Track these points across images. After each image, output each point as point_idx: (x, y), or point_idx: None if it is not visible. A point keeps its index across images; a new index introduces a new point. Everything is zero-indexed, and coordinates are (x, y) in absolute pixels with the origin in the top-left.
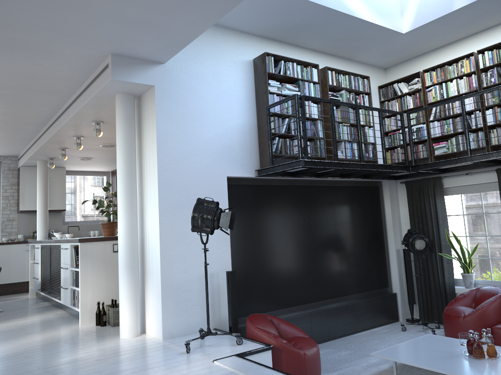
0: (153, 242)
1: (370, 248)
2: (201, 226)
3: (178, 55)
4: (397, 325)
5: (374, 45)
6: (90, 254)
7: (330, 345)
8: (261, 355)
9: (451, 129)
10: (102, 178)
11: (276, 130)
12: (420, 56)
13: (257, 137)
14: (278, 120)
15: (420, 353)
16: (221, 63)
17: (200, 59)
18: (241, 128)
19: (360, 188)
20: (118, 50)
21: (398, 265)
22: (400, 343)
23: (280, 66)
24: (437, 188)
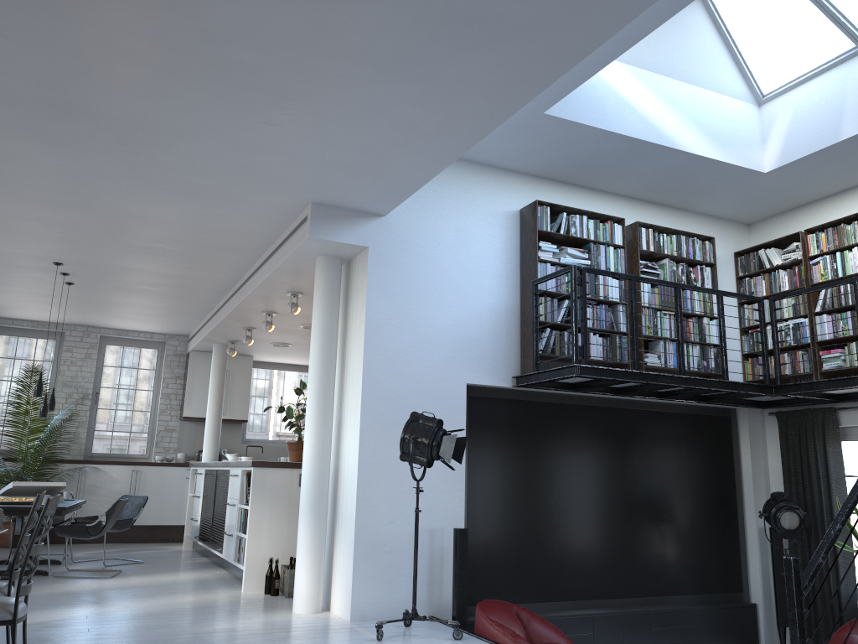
0: (349, 474)
1: (709, 520)
2: (414, 453)
3: (406, 204)
4: None
5: (719, 189)
6: (266, 485)
7: None
8: None
9: (850, 328)
10: (305, 376)
11: (548, 317)
12: (804, 206)
13: (519, 327)
14: (551, 302)
15: None
16: (469, 215)
17: (438, 209)
18: (495, 311)
19: (695, 417)
20: (320, 198)
21: (760, 555)
22: None
23: (559, 221)
24: (828, 427)
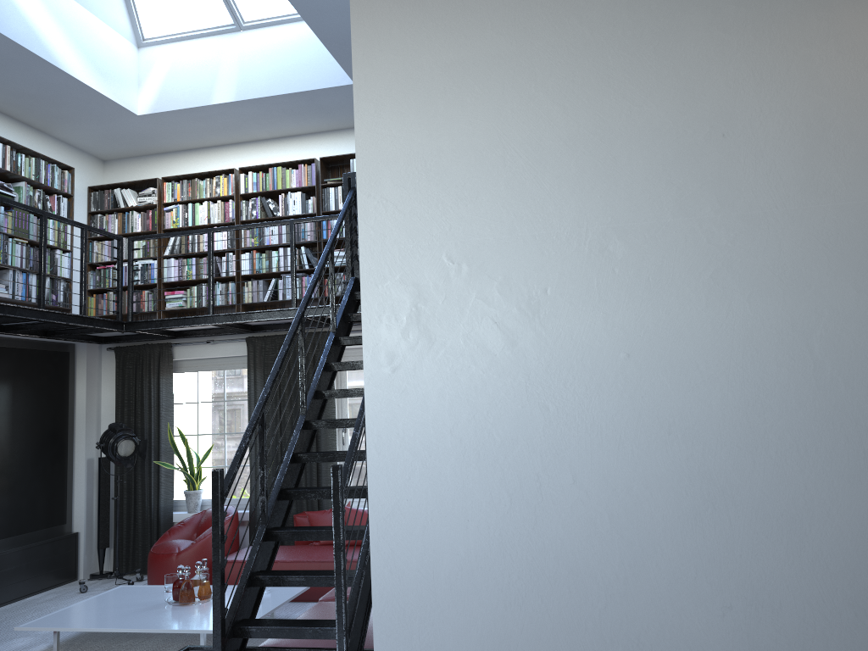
0: None
1: (40, 457)
2: None
3: None
4: (74, 586)
5: (88, 120)
6: None
7: None
8: None
9: (194, 273)
10: None
11: None
12: (161, 154)
13: None
14: None
15: (101, 612)
16: None
17: None
18: None
19: (35, 353)
20: None
21: (87, 485)
22: (72, 605)
23: None
24: (164, 361)
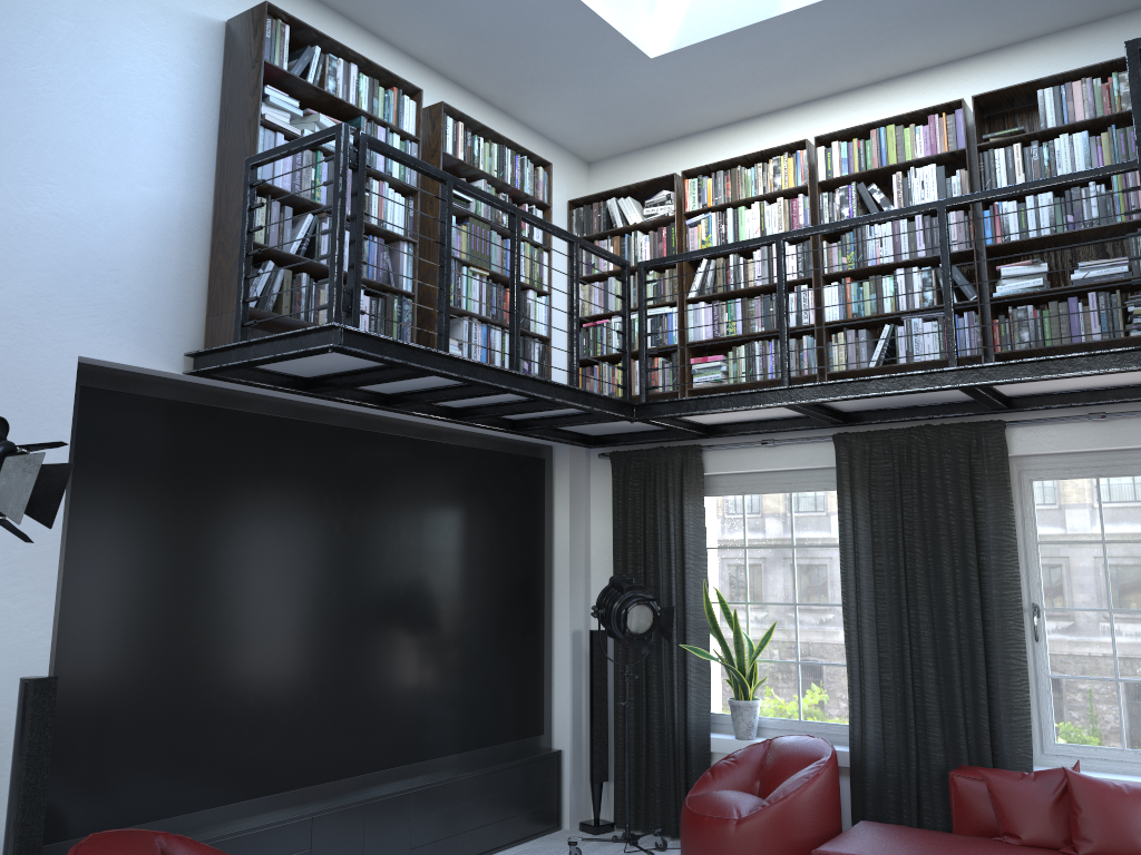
0: None
1: (506, 624)
2: None
3: None
4: (557, 843)
5: (573, 80)
6: None
7: None
8: None
9: (739, 324)
10: None
11: (272, 239)
12: (676, 141)
13: (208, 256)
14: (281, 212)
15: None
16: None
17: None
18: (158, 214)
19: (497, 457)
20: None
21: (573, 674)
22: None
23: (307, 59)
24: (690, 475)
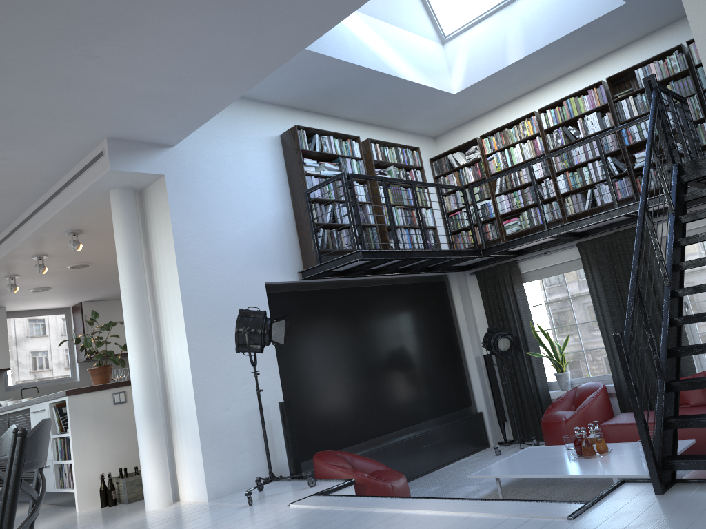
0: (181, 376)
1: (444, 359)
2: (249, 343)
3: (190, 135)
4: (489, 451)
5: (421, 110)
6: (83, 410)
7: (414, 484)
8: (342, 492)
9: (521, 202)
10: (58, 318)
11: (319, 219)
12: (474, 120)
13: (296, 231)
14: (319, 207)
15: (524, 465)
16: (242, 141)
17: (217, 138)
18: (276, 220)
19: (423, 285)
20: (117, 132)
21: (479, 376)
22: (500, 461)
23: (314, 141)
24: (514, 275)
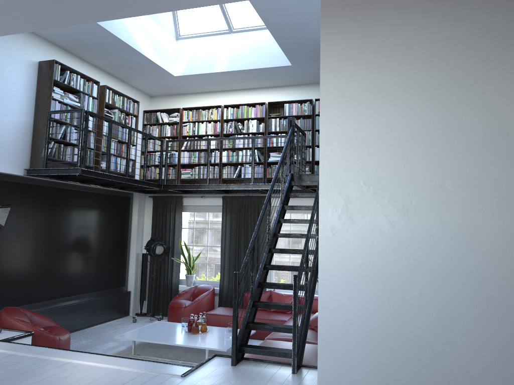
0: None
1: (115, 251)
2: None
3: None
4: (128, 319)
5: (148, 77)
6: None
7: (71, 337)
8: (22, 340)
9: (197, 160)
10: None
11: (53, 134)
12: (181, 95)
13: (31, 138)
14: (56, 125)
15: (153, 333)
16: (6, 57)
17: None
18: (17, 126)
19: (115, 197)
20: None
21: (136, 267)
22: (137, 328)
23: (65, 76)
24: (178, 205)
